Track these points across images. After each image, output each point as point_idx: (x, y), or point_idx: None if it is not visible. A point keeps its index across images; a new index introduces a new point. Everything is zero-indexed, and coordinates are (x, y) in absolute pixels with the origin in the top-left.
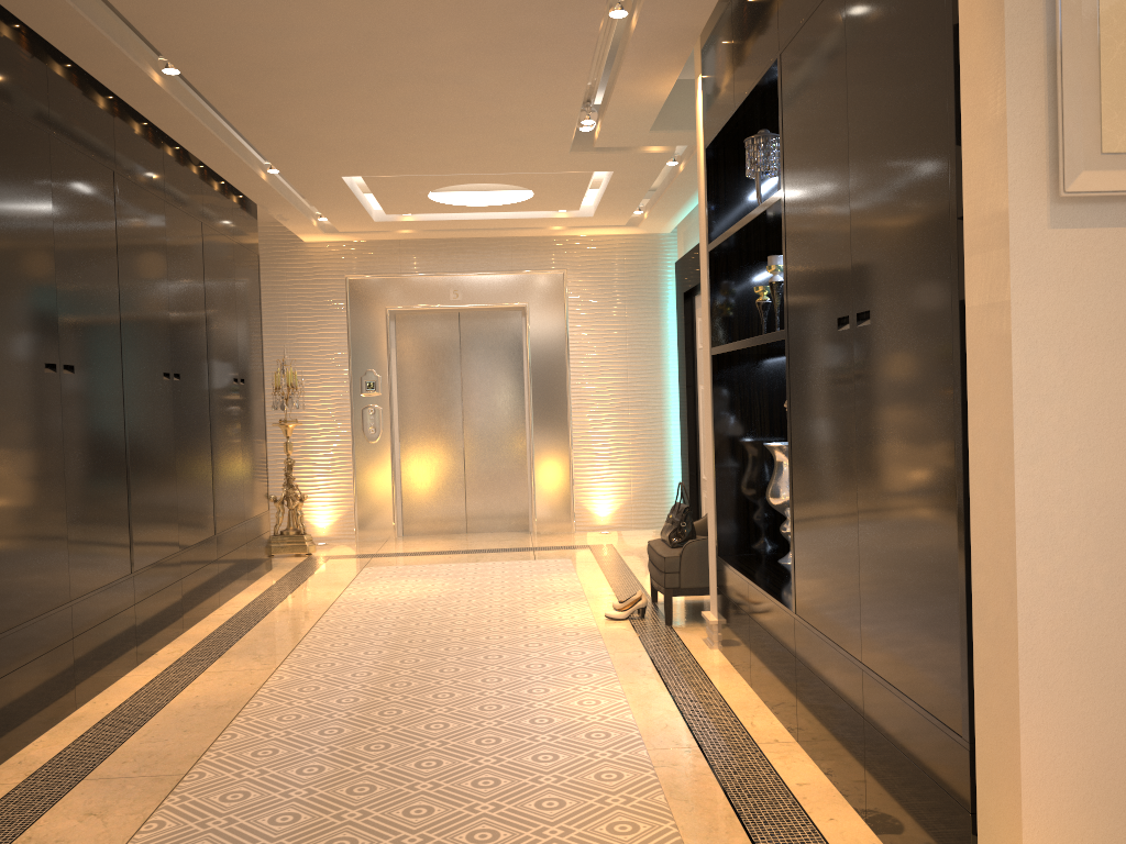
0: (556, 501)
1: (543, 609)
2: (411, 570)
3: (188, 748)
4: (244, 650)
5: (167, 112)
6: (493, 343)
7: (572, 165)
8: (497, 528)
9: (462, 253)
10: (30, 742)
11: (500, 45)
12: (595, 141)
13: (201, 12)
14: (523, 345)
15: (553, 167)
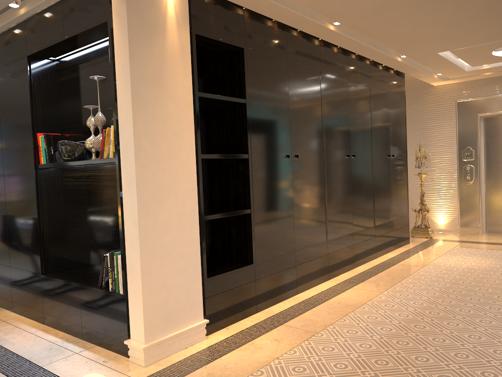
0: None
1: None
2: (478, 252)
3: (325, 321)
4: (374, 280)
5: (342, 40)
6: None
7: None
8: None
9: None
10: (274, 304)
11: None
12: None
13: None
14: None
15: None
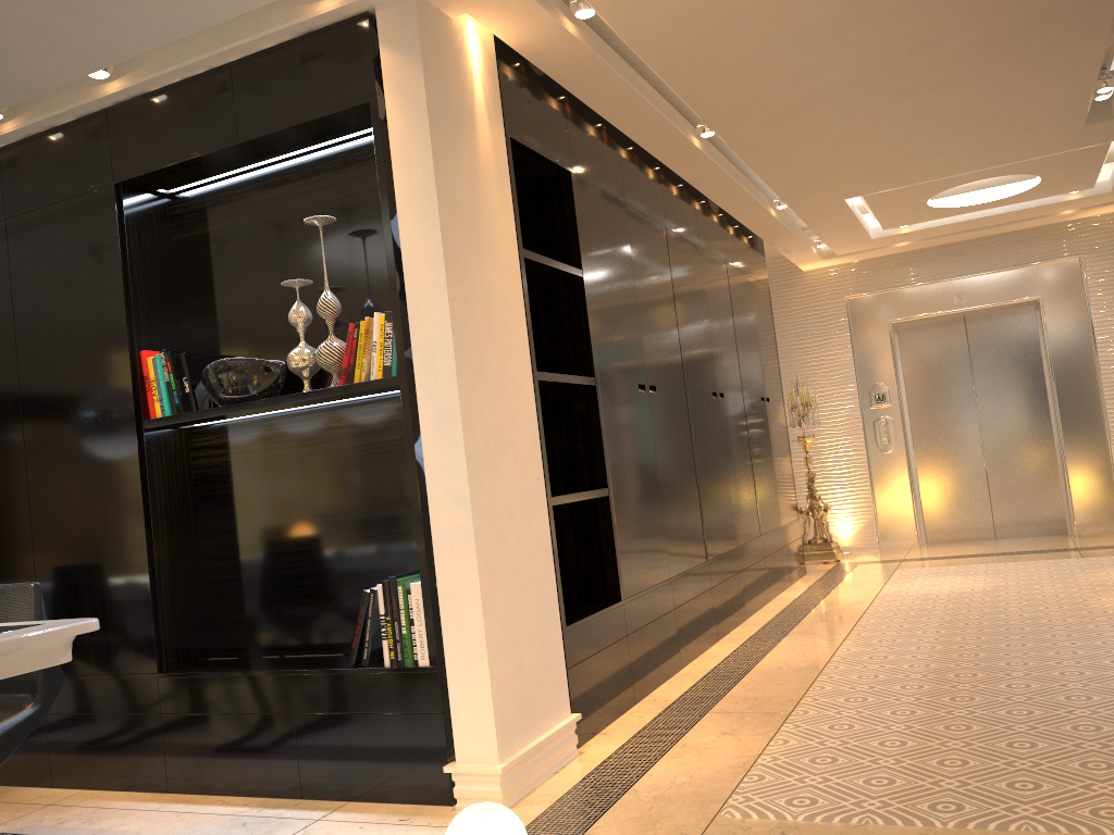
0: (1097, 500)
1: (1106, 597)
2: (946, 570)
3: (785, 695)
4: (805, 630)
5: (701, 170)
6: (1004, 342)
7: (1086, 139)
8: (1029, 532)
9: (962, 256)
10: (656, 687)
11: (1011, 34)
12: (1113, 107)
13: (740, 76)
14: (1040, 340)
15: (1064, 146)
